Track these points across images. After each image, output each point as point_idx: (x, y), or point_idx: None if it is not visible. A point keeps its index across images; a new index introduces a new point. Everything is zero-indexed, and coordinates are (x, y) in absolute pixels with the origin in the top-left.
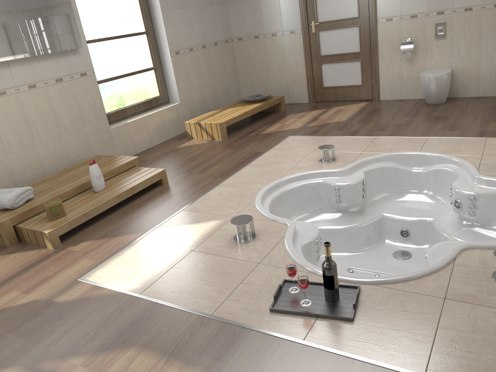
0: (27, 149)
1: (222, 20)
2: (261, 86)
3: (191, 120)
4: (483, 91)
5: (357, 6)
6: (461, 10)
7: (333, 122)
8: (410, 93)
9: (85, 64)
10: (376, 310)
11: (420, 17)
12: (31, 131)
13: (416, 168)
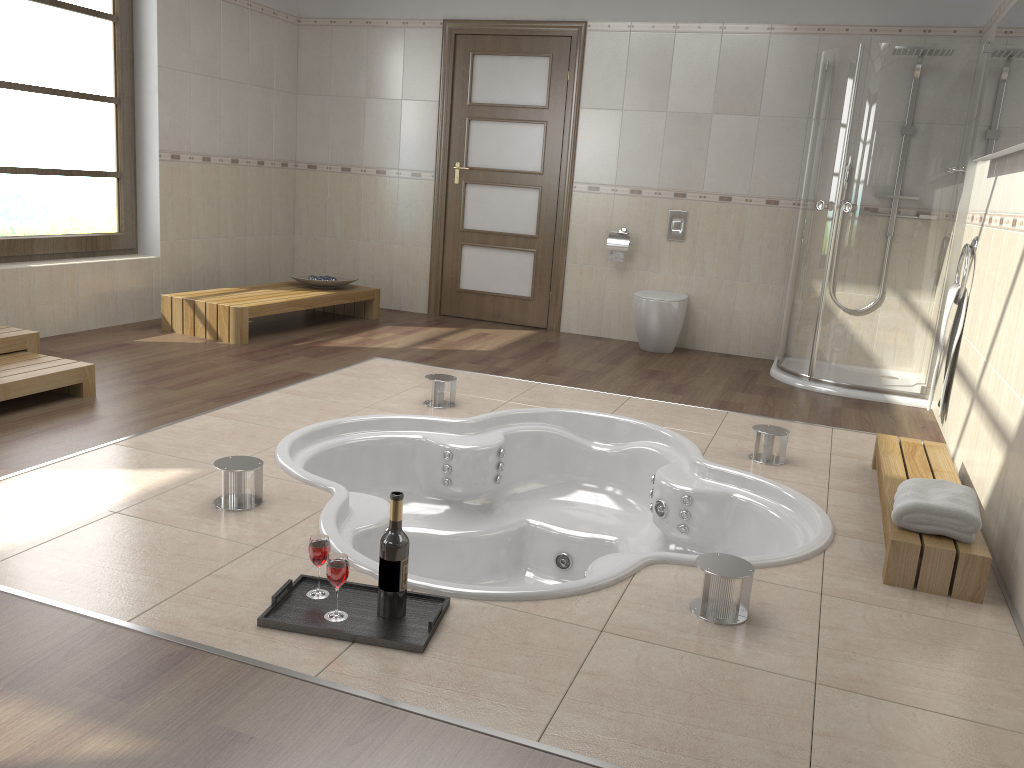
0: None
1: (283, 122)
2: (339, 266)
3: (177, 294)
4: (736, 345)
5: (542, 153)
6: (715, 198)
7: (465, 350)
8: (615, 327)
9: None
10: (472, 639)
11: (647, 196)
12: None
13: (601, 444)
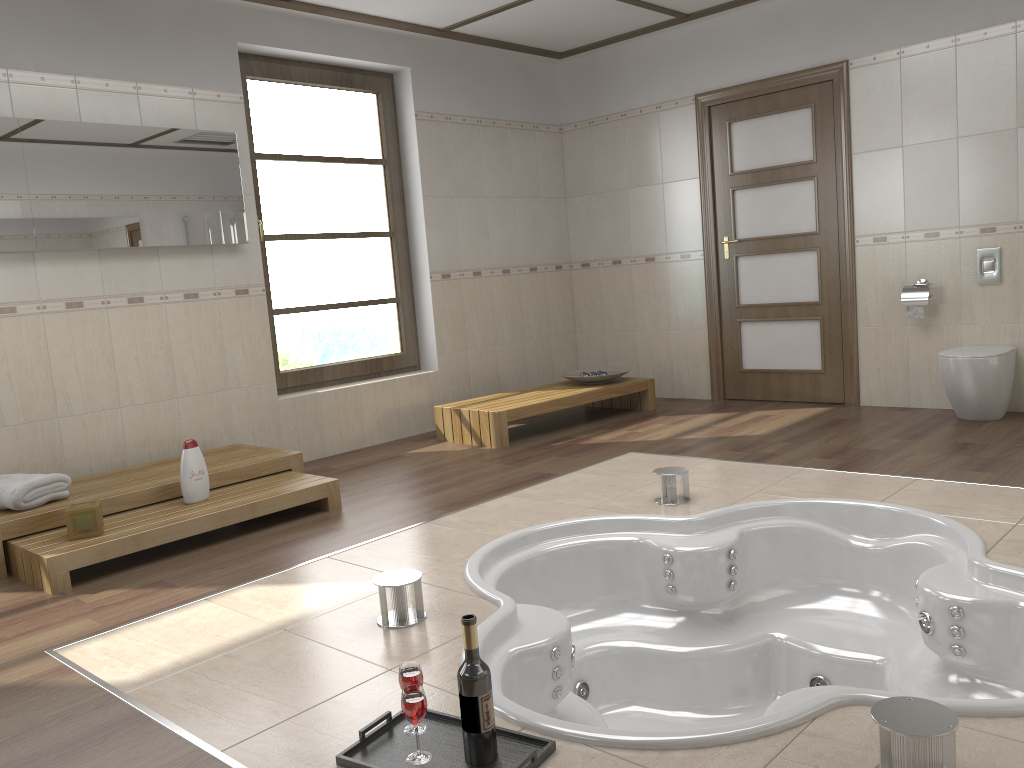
0: (100, 413)
1: (553, 227)
2: (619, 360)
3: (448, 404)
4: None
5: (815, 211)
6: None
7: (733, 436)
8: (927, 395)
9: (248, 274)
10: None
11: (945, 237)
12: (115, 379)
13: (869, 539)
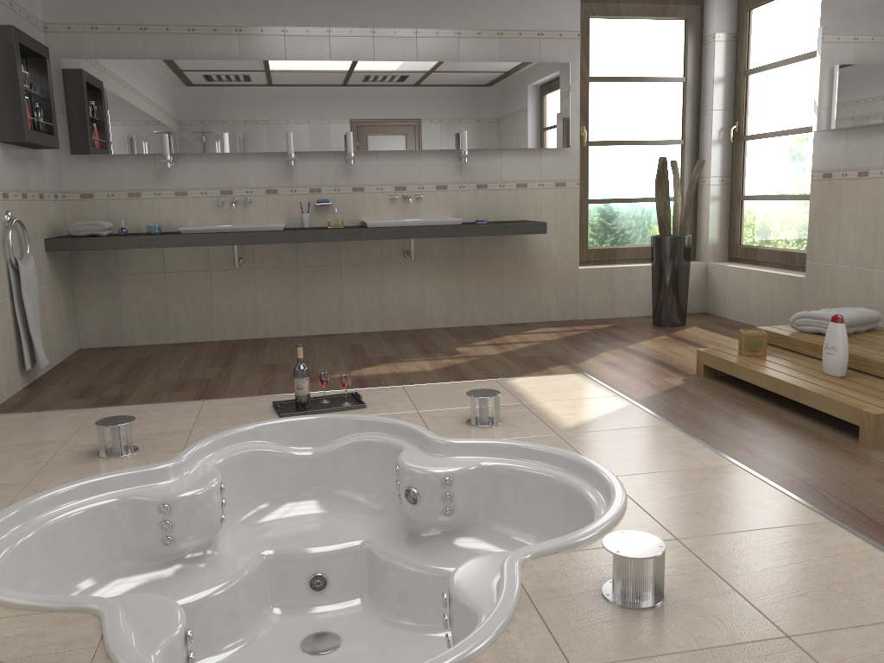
0: None
1: None
2: None
3: None
4: None
5: None
6: None
7: None
8: None
9: None
10: (255, 412)
11: None
12: None
13: None
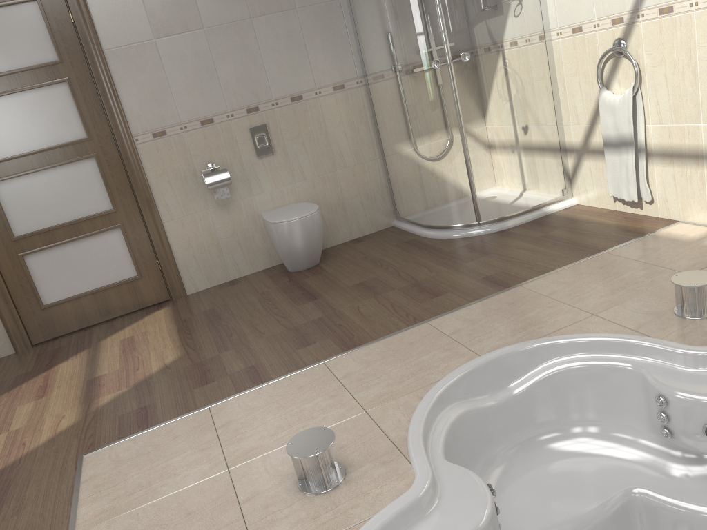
0: None
1: None
2: None
3: None
4: (358, 228)
5: (79, 115)
6: (287, 101)
7: (157, 372)
8: (243, 264)
9: None
10: None
11: (220, 122)
12: None
13: (496, 392)
